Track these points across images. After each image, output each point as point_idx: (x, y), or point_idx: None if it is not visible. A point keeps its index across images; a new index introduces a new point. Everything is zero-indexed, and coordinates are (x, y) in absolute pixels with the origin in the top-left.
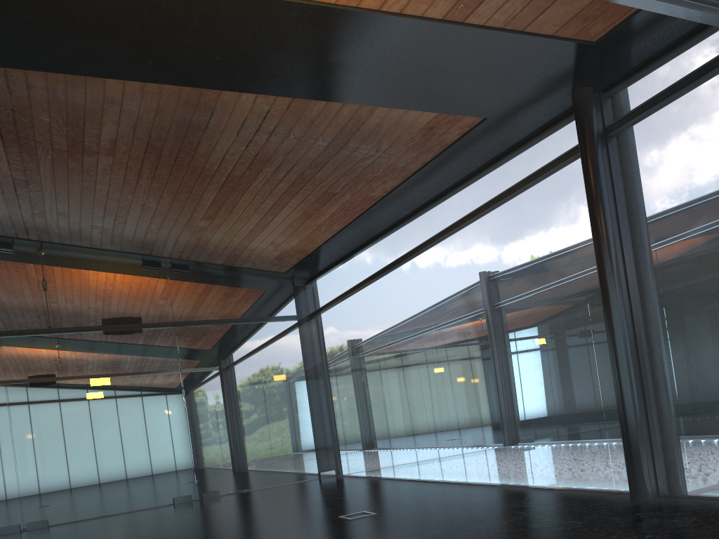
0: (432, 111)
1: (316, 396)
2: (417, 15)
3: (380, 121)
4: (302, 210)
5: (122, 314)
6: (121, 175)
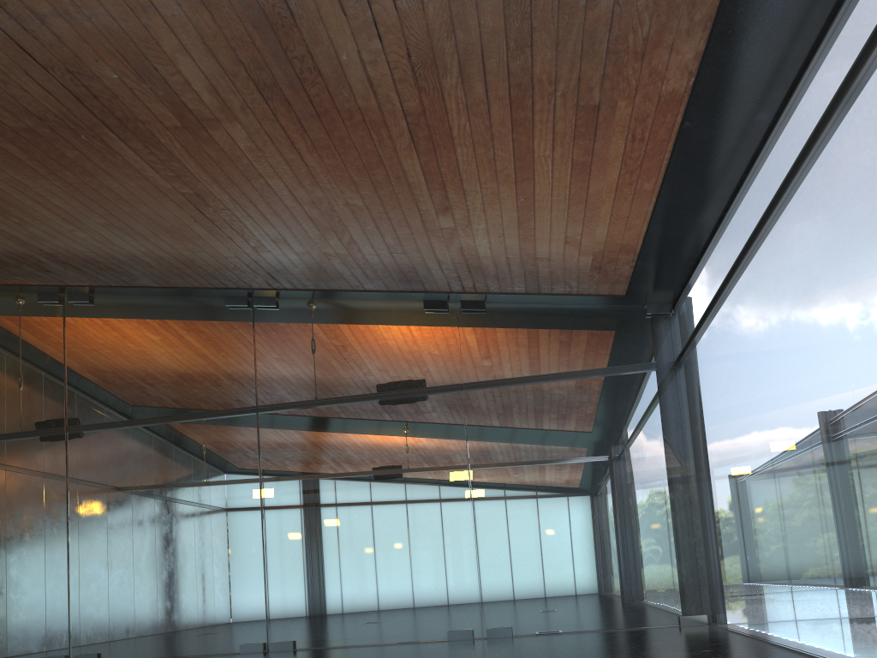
0: None
1: (679, 491)
2: None
3: None
4: (566, 159)
5: (395, 375)
6: (278, 155)
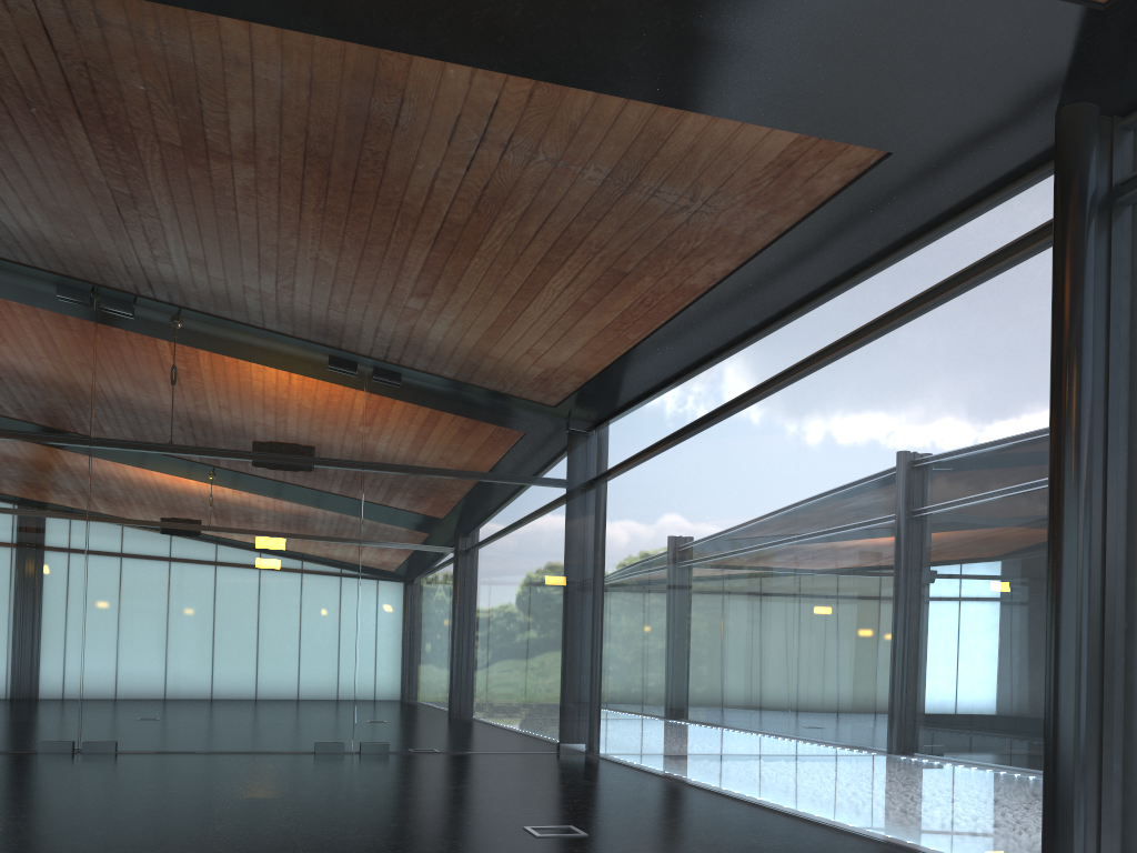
0: (787, 130)
1: (575, 618)
2: None
3: (694, 142)
4: (572, 297)
5: (283, 437)
6: (274, 202)
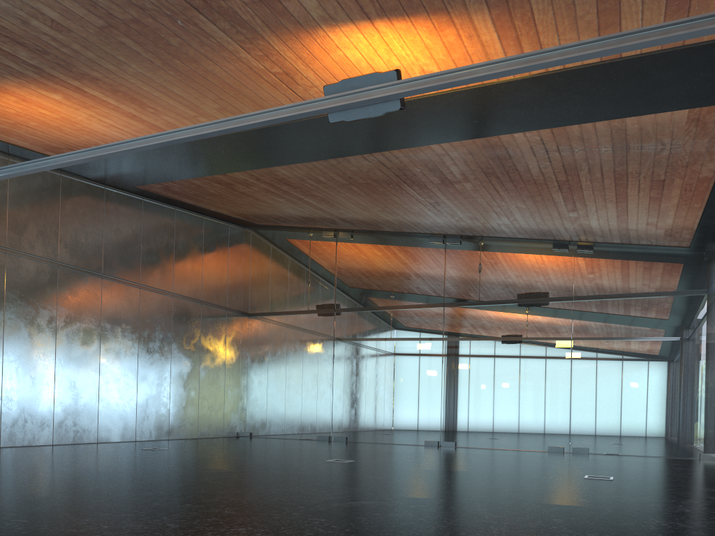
0: (678, 110)
1: (711, 375)
2: (579, 65)
3: (639, 126)
4: (646, 196)
5: (530, 290)
6: (485, 192)
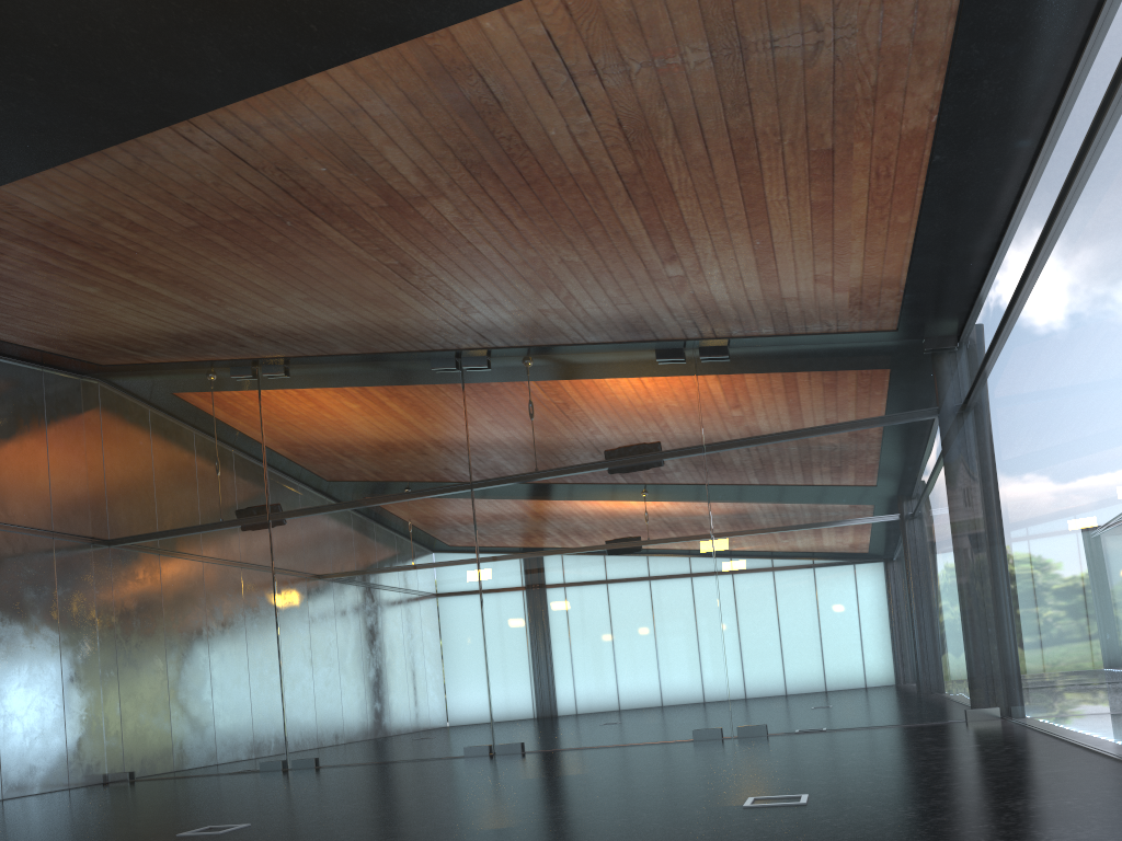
0: None
1: (965, 563)
2: None
3: None
4: (803, 201)
5: (625, 439)
6: (486, 223)
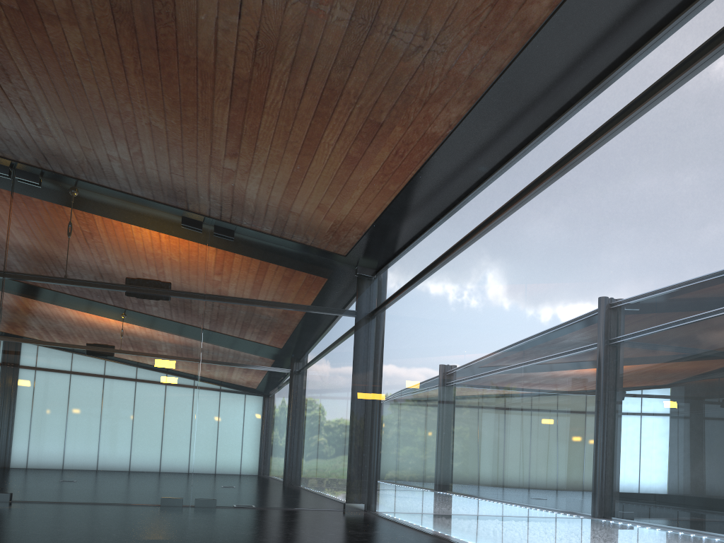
0: None
1: (358, 410)
2: None
3: None
4: (343, 151)
5: (146, 274)
6: (104, 66)
